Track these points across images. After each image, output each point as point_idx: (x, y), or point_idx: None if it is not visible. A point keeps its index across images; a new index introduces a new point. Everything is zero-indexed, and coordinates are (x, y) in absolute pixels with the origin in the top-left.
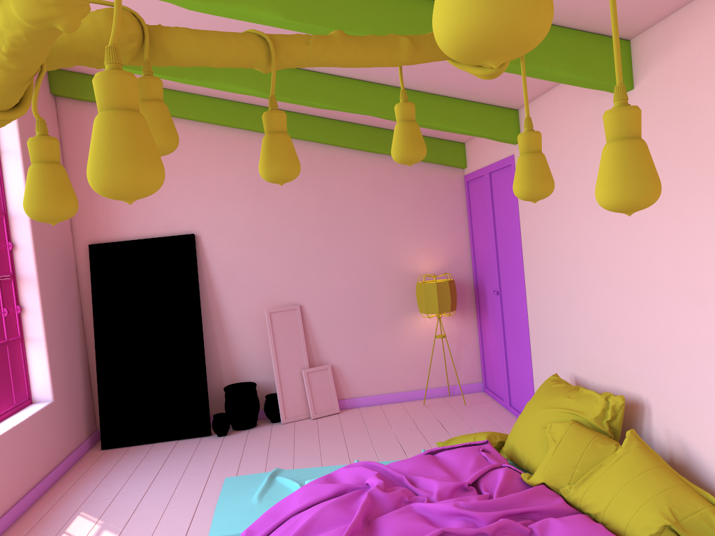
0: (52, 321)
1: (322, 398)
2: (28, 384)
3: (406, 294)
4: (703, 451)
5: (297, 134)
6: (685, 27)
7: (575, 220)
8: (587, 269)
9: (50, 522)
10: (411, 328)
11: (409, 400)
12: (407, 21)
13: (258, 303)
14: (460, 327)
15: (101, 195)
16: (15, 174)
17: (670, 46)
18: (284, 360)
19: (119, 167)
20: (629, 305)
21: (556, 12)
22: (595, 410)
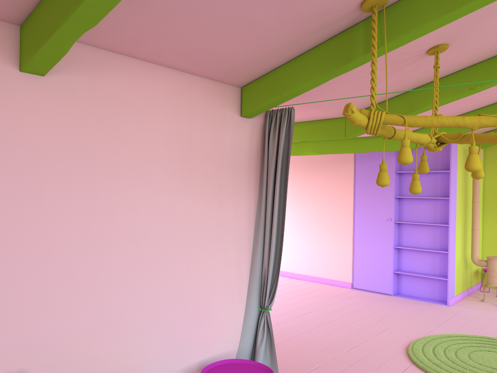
0: None
1: None
2: None
3: None
4: (97, 370)
5: None
6: (114, 66)
7: None
8: None
9: None
10: None
11: None
12: None
13: None
14: None
15: None
16: None
17: (97, 69)
18: None
19: None
20: (1, 282)
21: None
22: None
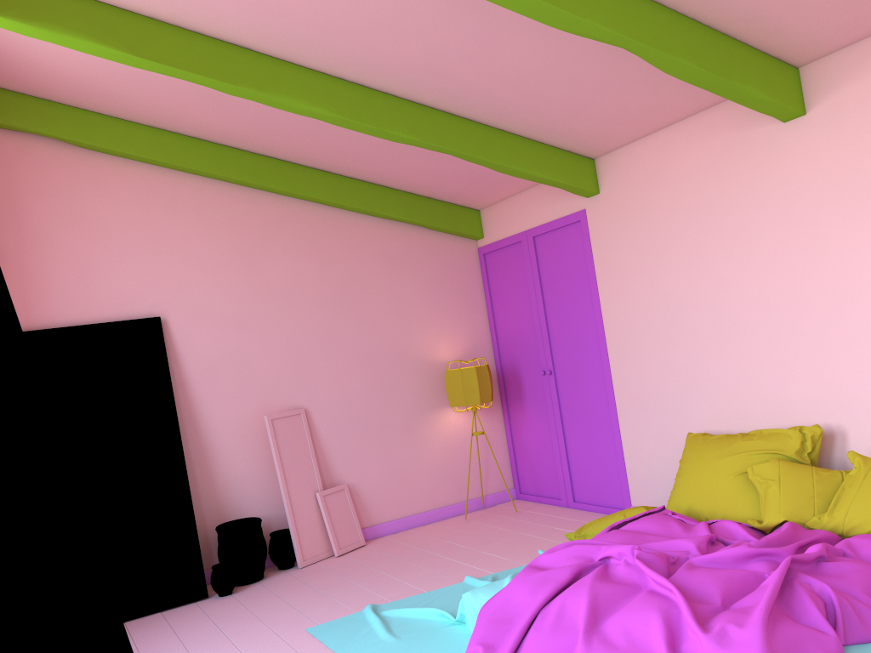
0: None
1: (344, 528)
2: None
3: (426, 388)
4: None
5: (295, 189)
6: None
7: (705, 261)
8: (729, 310)
9: None
10: (435, 429)
11: (439, 519)
12: (633, 17)
13: (249, 410)
14: (486, 424)
15: None
16: None
17: (863, 68)
18: (294, 482)
19: None
20: (805, 333)
21: (762, 27)
22: (793, 444)
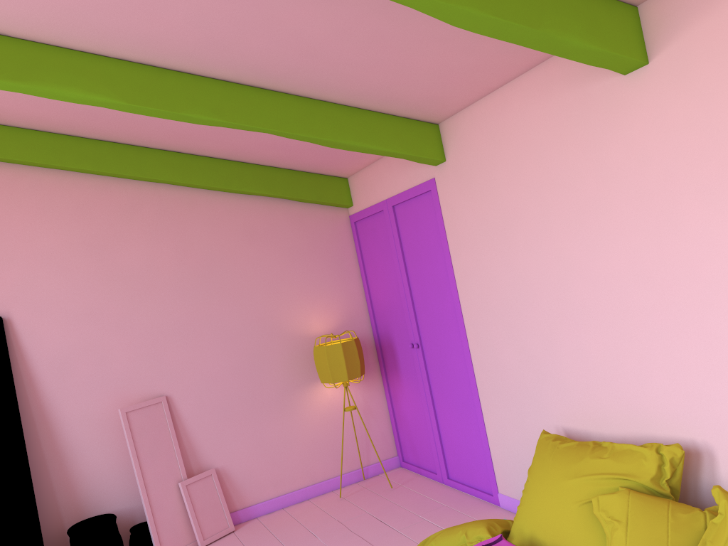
0: None
1: (210, 516)
2: None
3: (299, 363)
4: None
5: (143, 173)
6: None
7: (550, 239)
8: (578, 296)
9: None
10: (310, 404)
11: (318, 494)
12: None
13: (106, 402)
14: (365, 394)
15: None
16: None
17: None
18: (153, 474)
19: None
20: (661, 329)
21: None
22: (649, 469)
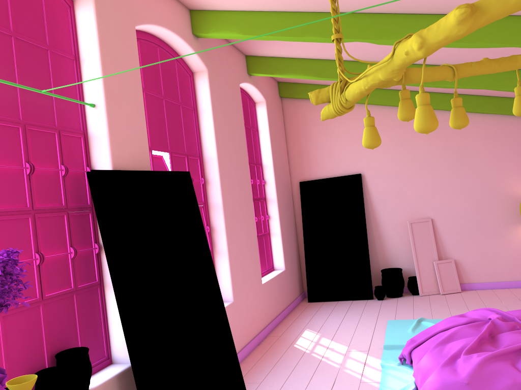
0: (283, 224)
1: (448, 281)
2: (272, 259)
3: (511, 212)
4: None
5: None
6: None
7: None
8: None
9: (291, 331)
10: (516, 236)
11: (515, 287)
12: (514, 31)
13: (402, 217)
14: None
15: (418, 132)
16: (266, 142)
17: None
18: (421, 254)
19: (427, 122)
20: None
21: None
22: None
